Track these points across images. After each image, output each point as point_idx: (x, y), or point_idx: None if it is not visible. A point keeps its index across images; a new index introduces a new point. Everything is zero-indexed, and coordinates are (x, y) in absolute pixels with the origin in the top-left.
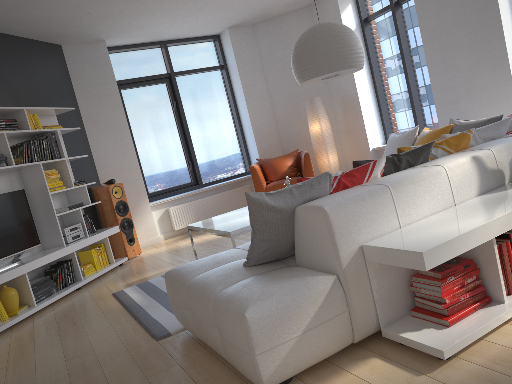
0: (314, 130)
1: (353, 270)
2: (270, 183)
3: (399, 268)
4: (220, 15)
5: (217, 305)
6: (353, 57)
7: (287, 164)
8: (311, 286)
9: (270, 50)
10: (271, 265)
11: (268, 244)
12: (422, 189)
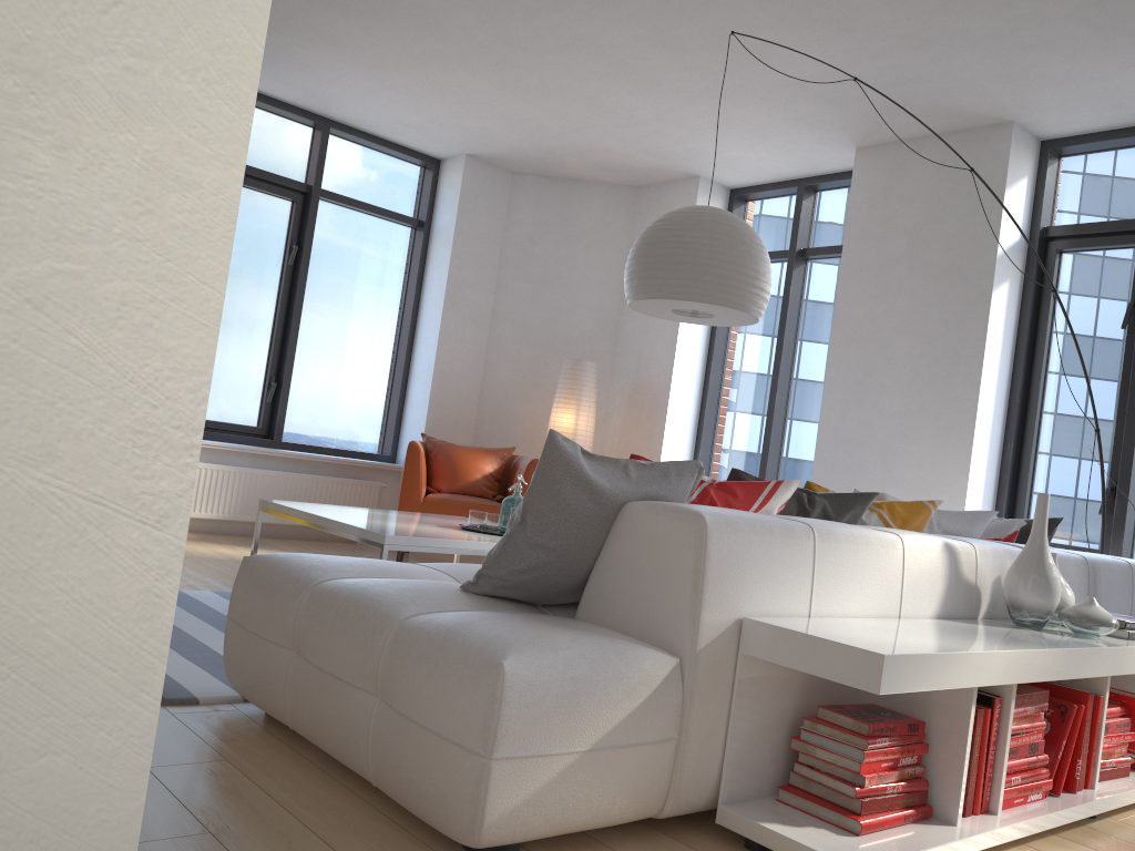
0: (561, 423)
1: (712, 661)
2: (433, 492)
3: (784, 694)
4: (469, 123)
5: (410, 638)
6: (753, 293)
7: (483, 468)
8: (632, 661)
9: (530, 235)
10: (521, 607)
11: (540, 557)
12: (860, 560)
